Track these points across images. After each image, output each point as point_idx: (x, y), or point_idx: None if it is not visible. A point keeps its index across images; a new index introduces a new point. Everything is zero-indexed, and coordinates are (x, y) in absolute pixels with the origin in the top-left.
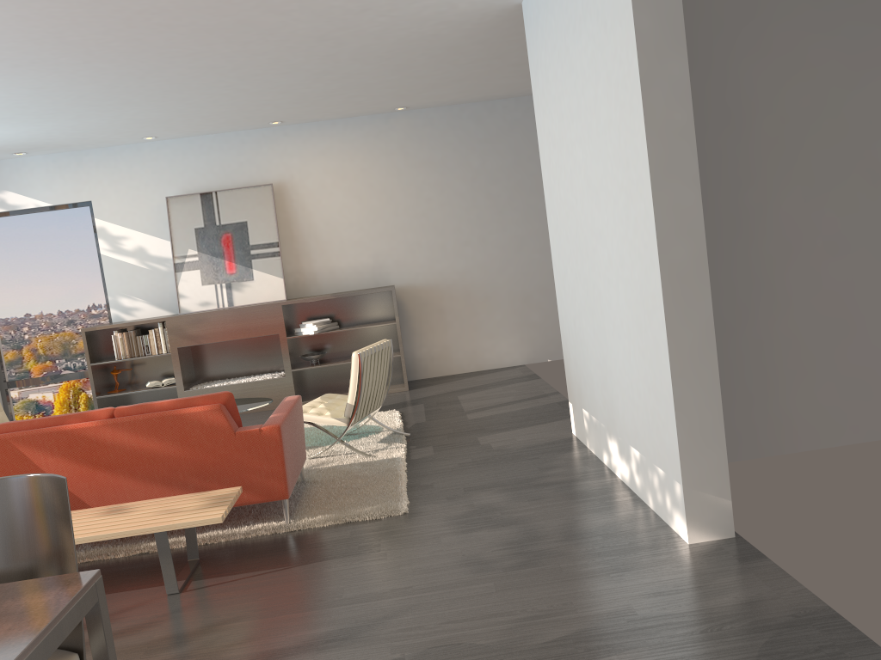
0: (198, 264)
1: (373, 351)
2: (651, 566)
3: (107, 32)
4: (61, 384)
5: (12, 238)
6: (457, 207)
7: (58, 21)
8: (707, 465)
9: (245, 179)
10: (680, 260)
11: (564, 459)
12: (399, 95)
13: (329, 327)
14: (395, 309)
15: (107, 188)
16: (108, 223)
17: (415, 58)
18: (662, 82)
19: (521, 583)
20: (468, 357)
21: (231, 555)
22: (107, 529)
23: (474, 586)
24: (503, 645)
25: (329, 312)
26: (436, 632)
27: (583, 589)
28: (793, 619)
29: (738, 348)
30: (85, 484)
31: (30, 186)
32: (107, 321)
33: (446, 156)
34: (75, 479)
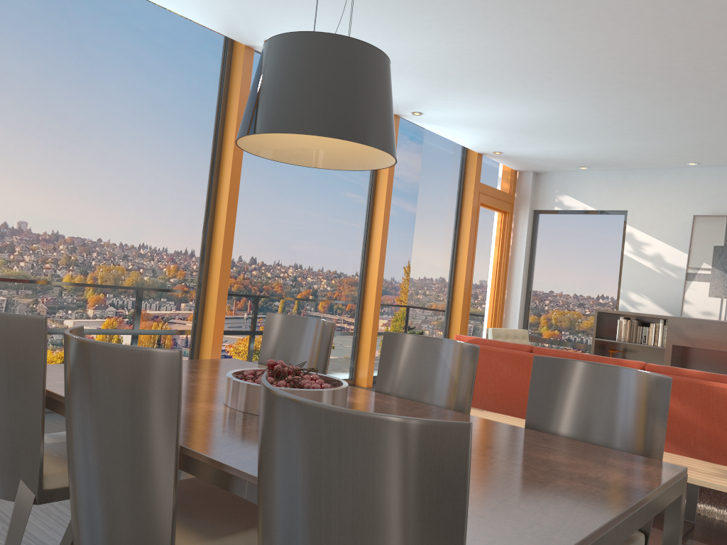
0: (709, 277)
1: None
2: None
3: (710, 56)
4: (565, 349)
5: (559, 230)
6: None
7: (673, 47)
8: None
9: None
10: None
11: None
12: None
13: None
14: None
15: (642, 202)
16: (636, 230)
17: None
18: None
19: None
20: None
21: None
22: None
23: None
24: None
25: None
26: None
27: None
28: None
29: None
30: None
31: (583, 194)
32: (614, 309)
33: None
34: None
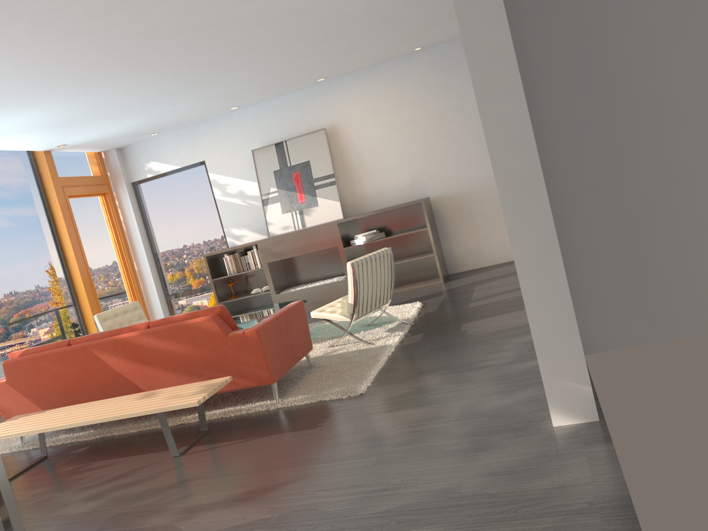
0: (278, 198)
1: (368, 259)
2: (506, 447)
3: (137, 44)
4: (202, 294)
5: (160, 194)
6: (476, 124)
7: (98, 46)
8: (563, 355)
9: (306, 127)
10: (514, 169)
11: (514, 343)
12: (407, 39)
13: (377, 237)
14: (425, 217)
15: (213, 150)
16: (217, 175)
17: (394, 9)
18: (475, 6)
19: (395, 459)
20: (499, 250)
21: (229, 427)
22: (130, 410)
23: (361, 459)
24: (343, 513)
25: (379, 224)
26: (307, 498)
27: (437, 466)
28: (587, 506)
29: (651, 235)
30: (138, 375)
31: (165, 156)
32: (226, 247)
33: (462, 82)
34: (131, 372)
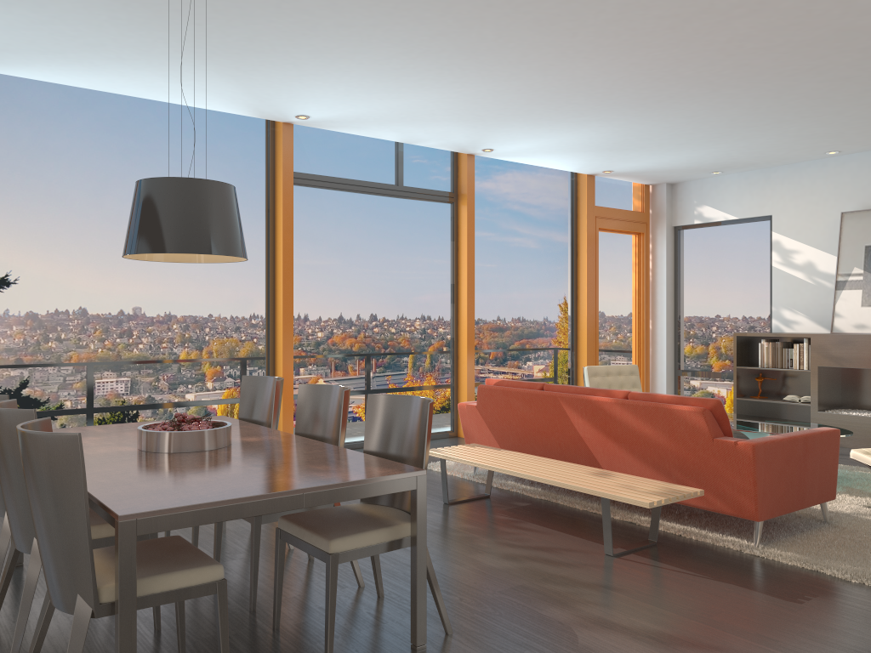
0: (861, 283)
1: None
2: None
3: (712, 63)
4: (720, 381)
5: (703, 246)
6: None
7: (665, 62)
8: None
9: None
10: None
11: None
12: None
13: None
14: None
15: (787, 203)
16: (783, 237)
17: None
18: None
19: None
20: None
21: (683, 550)
22: (576, 482)
23: None
24: None
25: None
26: None
27: None
28: None
29: None
30: (600, 448)
31: (723, 201)
32: (768, 331)
33: None
34: (594, 442)
